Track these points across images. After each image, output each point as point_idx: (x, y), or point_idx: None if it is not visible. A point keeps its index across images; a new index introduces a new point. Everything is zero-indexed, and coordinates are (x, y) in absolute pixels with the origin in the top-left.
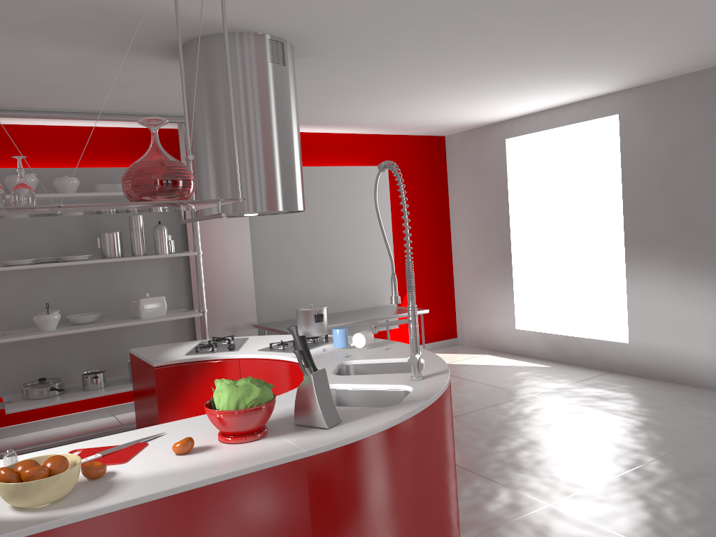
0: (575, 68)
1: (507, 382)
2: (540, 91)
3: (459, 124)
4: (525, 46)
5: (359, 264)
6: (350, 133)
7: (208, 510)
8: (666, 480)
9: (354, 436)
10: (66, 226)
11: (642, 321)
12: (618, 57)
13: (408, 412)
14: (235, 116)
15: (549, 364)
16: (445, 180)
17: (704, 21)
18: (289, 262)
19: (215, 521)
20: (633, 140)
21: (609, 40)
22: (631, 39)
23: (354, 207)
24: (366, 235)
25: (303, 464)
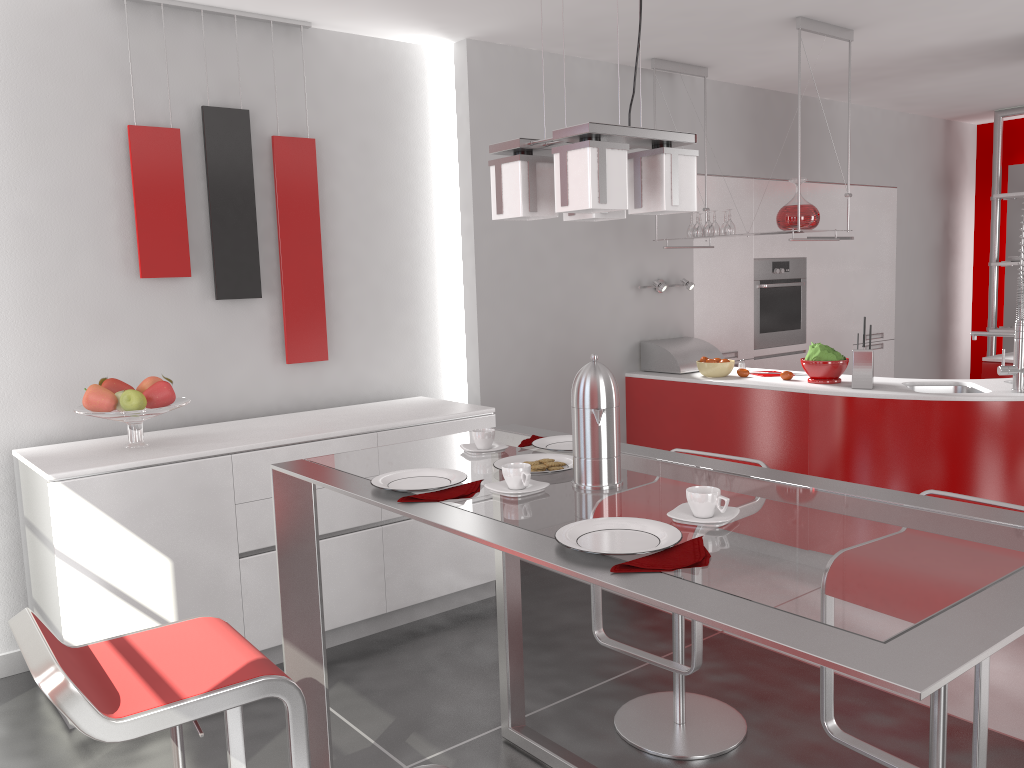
0: None
1: None
2: None
3: None
4: None
5: None
6: None
7: (755, 402)
8: None
9: (844, 392)
10: None
11: None
12: None
13: (909, 395)
14: None
15: None
16: None
17: None
18: None
19: (758, 410)
20: None
21: None
22: None
23: None
24: None
25: (807, 397)
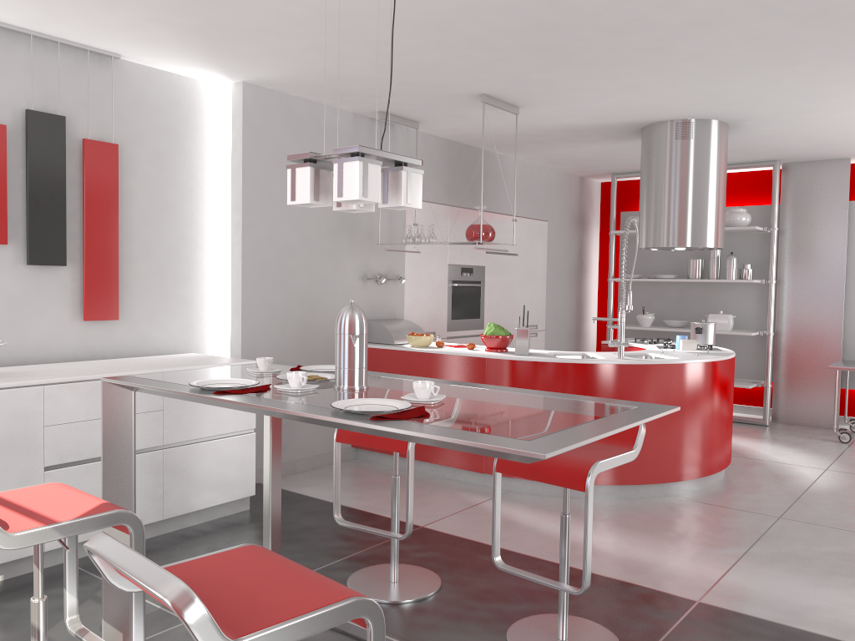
0: None
1: None
2: None
3: None
4: None
5: None
6: None
7: (448, 364)
8: None
9: (510, 357)
10: (681, 253)
11: None
12: None
13: (552, 359)
14: (649, 181)
15: None
16: None
17: None
18: None
19: (450, 370)
20: None
21: None
22: None
23: None
24: None
25: (484, 360)
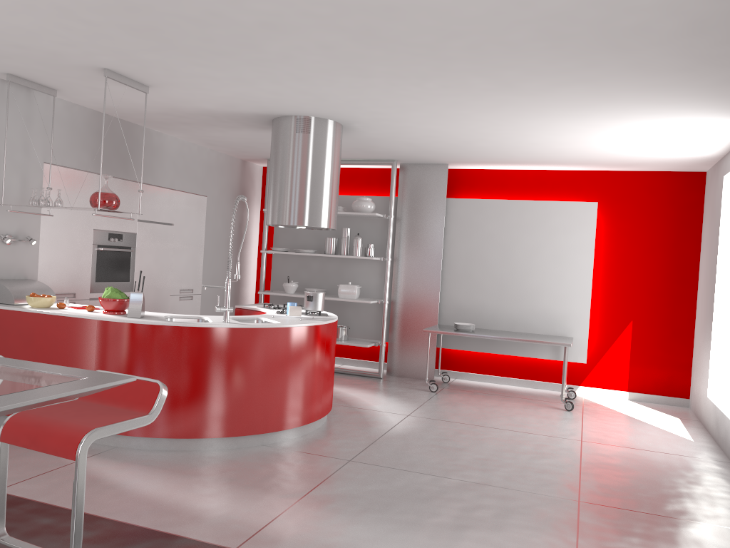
0: (598, 108)
1: (604, 431)
2: (644, 127)
3: (676, 160)
4: (479, 101)
5: (548, 293)
6: (575, 170)
7: (62, 325)
8: (446, 489)
9: (119, 319)
10: (323, 232)
11: None
12: (610, 97)
13: (159, 322)
14: (275, 166)
15: (699, 440)
16: (698, 221)
17: (577, 65)
18: (476, 279)
19: (64, 331)
20: None
21: (541, 88)
22: (560, 85)
23: (550, 239)
24: (560, 267)
25: (96, 322)
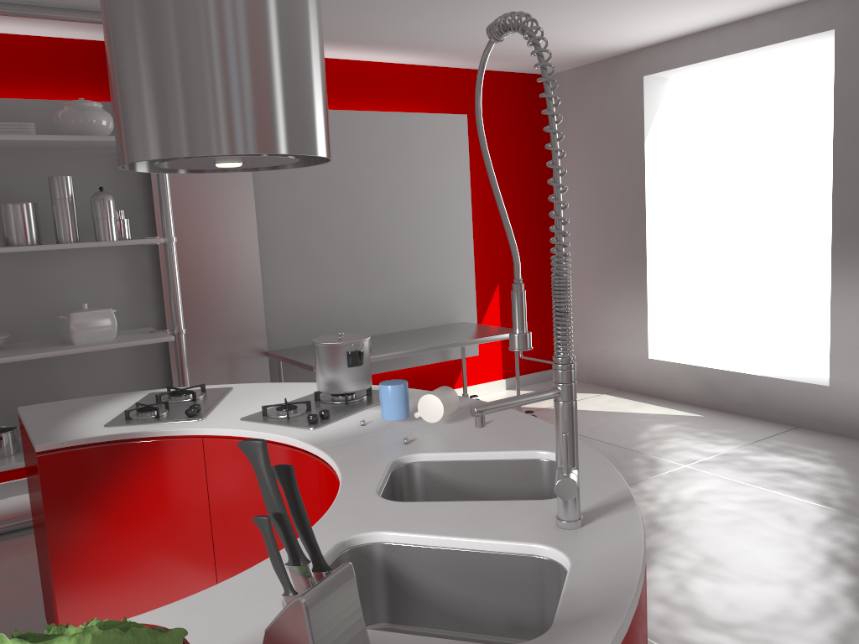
0: None
1: (645, 441)
2: None
3: (574, 53)
4: None
5: (423, 262)
6: (411, 65)
7: None
8: None
9: None
10: None
11: (855, 353)
12: None
13: None
14: None
15: (700, 412)
16: (548, 141)
17: None
18: (316, 257)
19: None
20: (858, 70)
21: None
22: None
23: (416, 175)
24: (433, 219)
25: None
